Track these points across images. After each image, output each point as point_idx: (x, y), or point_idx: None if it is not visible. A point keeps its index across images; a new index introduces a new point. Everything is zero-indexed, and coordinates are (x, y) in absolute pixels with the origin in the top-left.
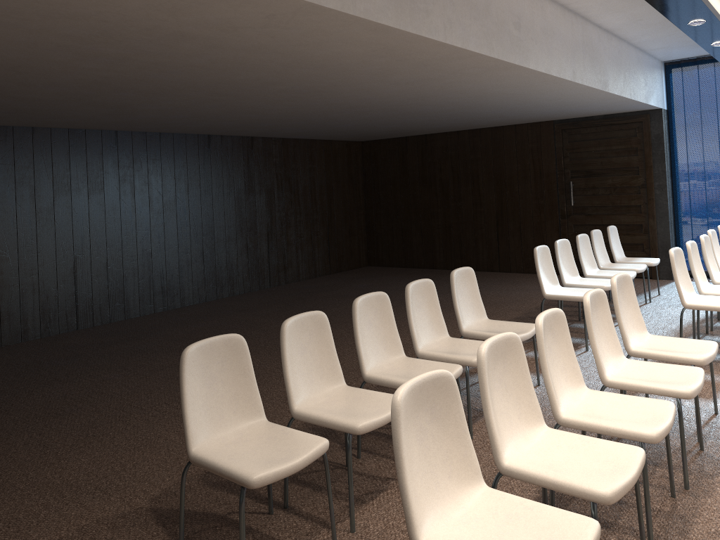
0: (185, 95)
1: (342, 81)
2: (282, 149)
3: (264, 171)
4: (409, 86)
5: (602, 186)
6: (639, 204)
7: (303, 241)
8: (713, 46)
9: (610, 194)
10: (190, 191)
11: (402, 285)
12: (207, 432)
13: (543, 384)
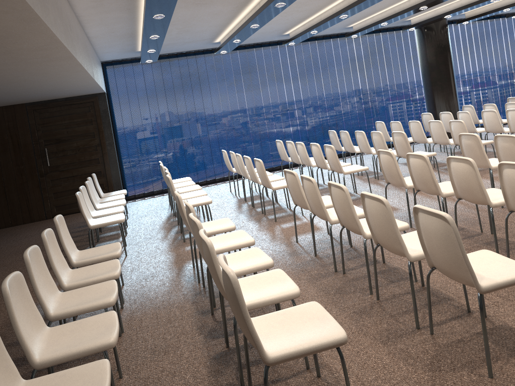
0: None
1: None
2: None
3: None
4: None
5: (70, 149)
6: (97, 158)
7: None
8: (148, 52)
9: (76, 153)
10: None
11: None
12: None
13: (126, 283)
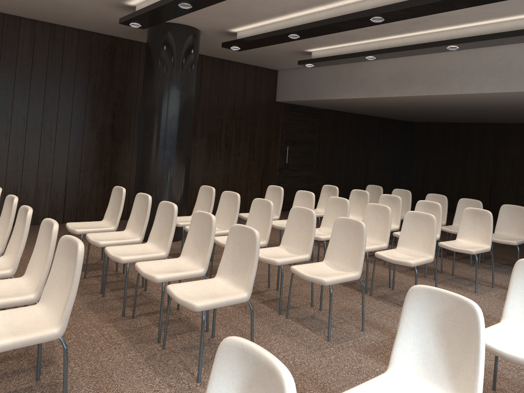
0: None
1: None
2: None
3: None
4: None
5: None
6: None
7: None
8: None
9: None
10: None
11: None
12: None
13: None
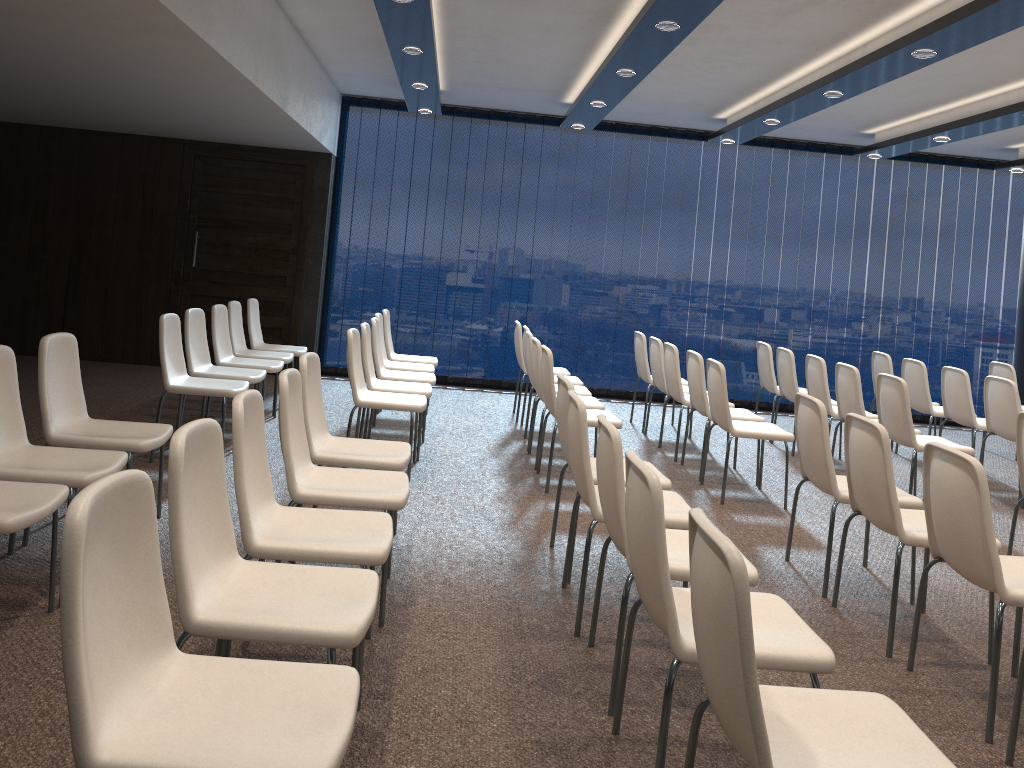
0: None
1: None
2: None
3: None
4: None
5: (240, 245)
6: (285, 275)
7: None
8: (414, 87)
9: (249, 257)
10: None
11: None
12: None
13: (166, 516)
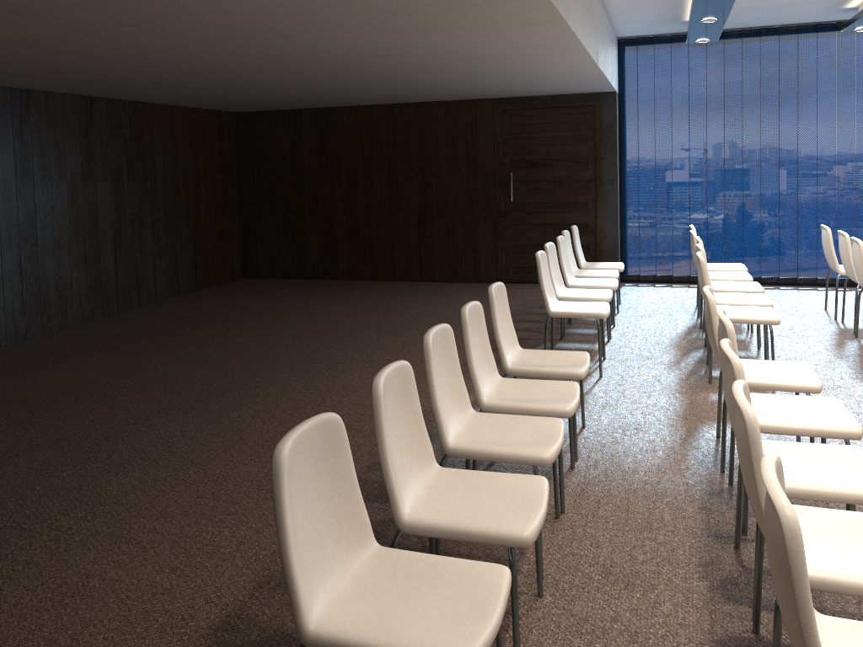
0: (61, 18)
1: (323, 20)
2: (134, 117)
3: (108, 148)
4: (398, 37)
5: (546, 179)
6: (587, 201)
7: (162, 247)
8: (703, 22)
9: (555, 188)
10: (0, 174)
11: (309, 303)
12: (315, 586)
13: (588, 426)
